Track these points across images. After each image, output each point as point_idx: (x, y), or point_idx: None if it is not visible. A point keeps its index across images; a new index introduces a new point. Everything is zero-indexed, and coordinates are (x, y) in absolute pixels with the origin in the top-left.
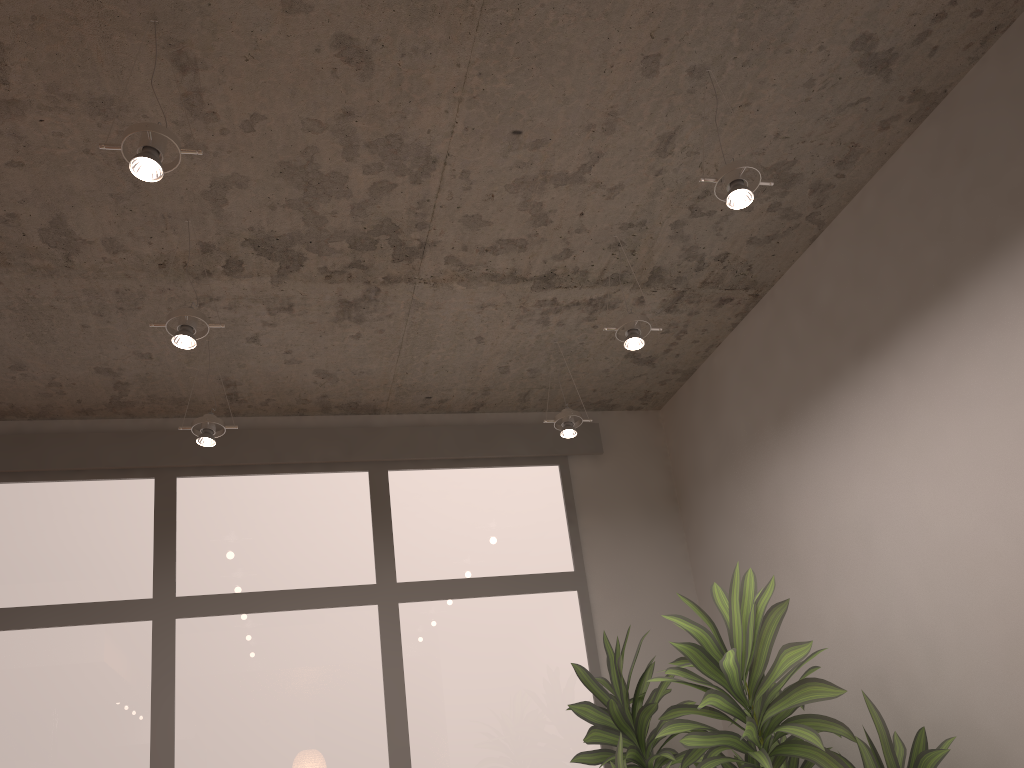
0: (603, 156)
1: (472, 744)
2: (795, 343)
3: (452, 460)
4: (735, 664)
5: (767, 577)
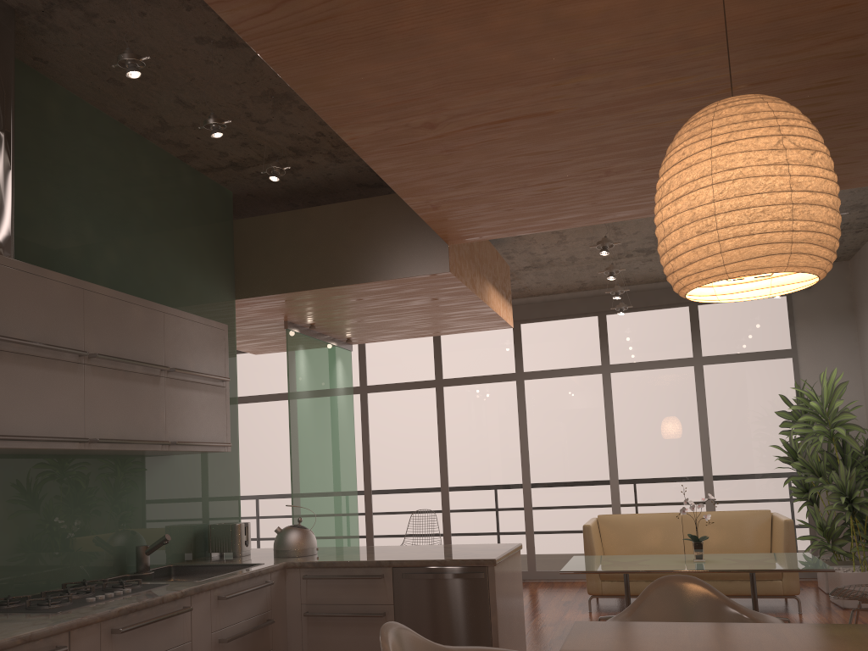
0: None
1: (736, 424)
2: None
3: None
4: (818, 405)
5: None
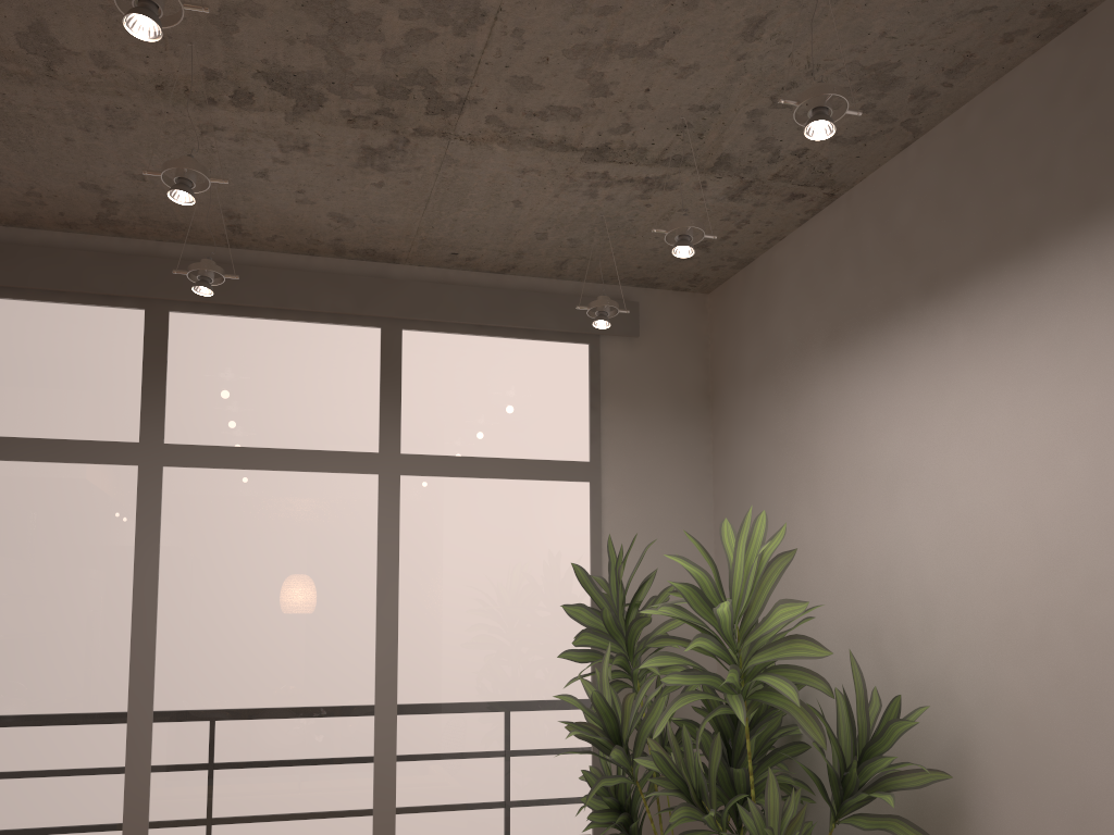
0: (680, 32)
1: (462, 626)
2: (862, 260)
3: (474, 326)
4: (729, 611)
5: (786, 501)
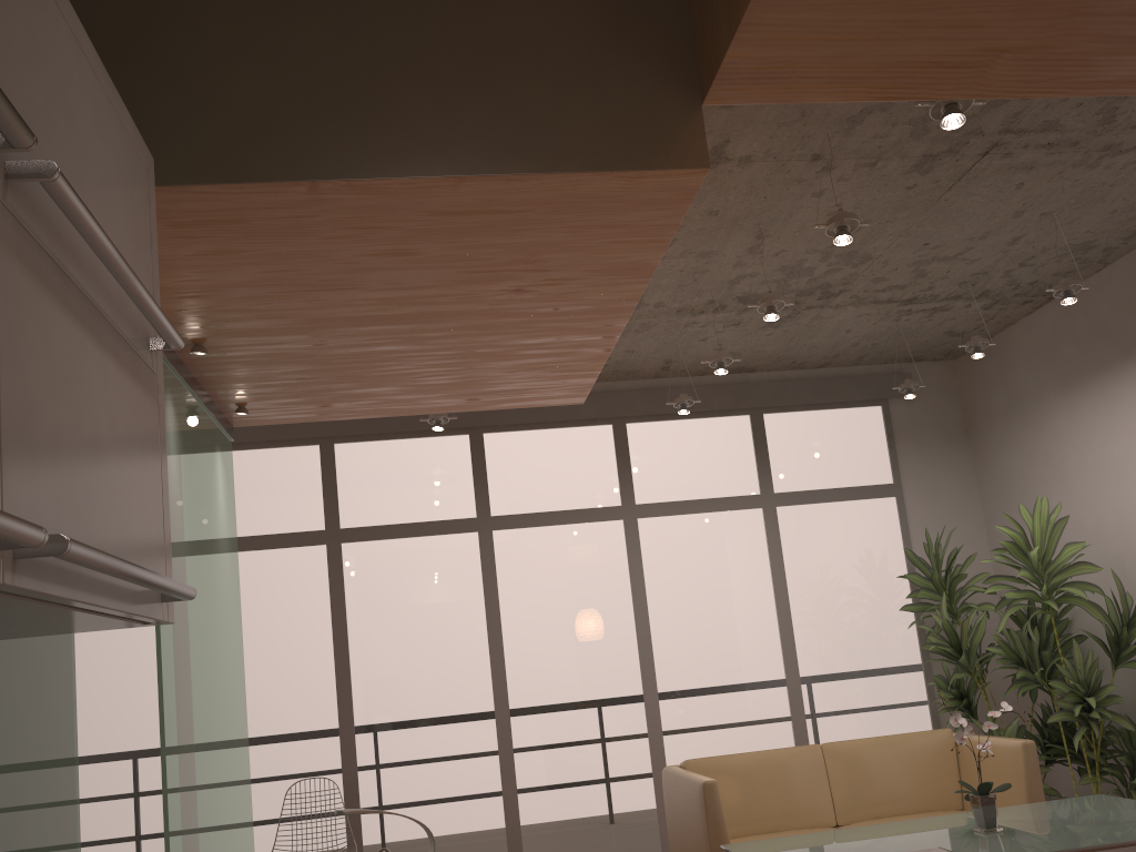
0: (973, 248)
1: (828, 599)
2: (1078, 337)
3: (806, 405)
4: (1036, 553)
5: (1041, 492)
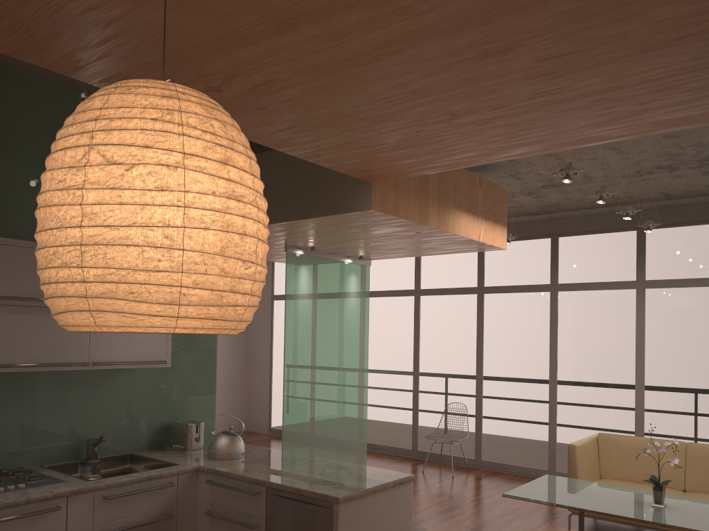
0: None
1: None
2: None
3: None
4: None
5: None
